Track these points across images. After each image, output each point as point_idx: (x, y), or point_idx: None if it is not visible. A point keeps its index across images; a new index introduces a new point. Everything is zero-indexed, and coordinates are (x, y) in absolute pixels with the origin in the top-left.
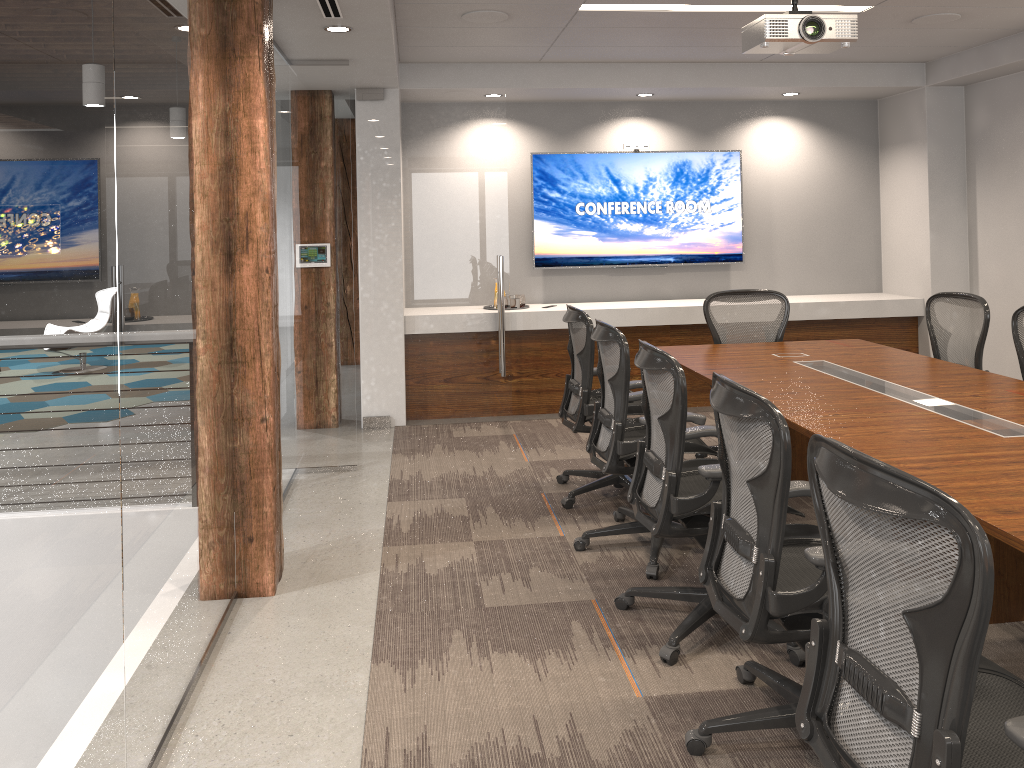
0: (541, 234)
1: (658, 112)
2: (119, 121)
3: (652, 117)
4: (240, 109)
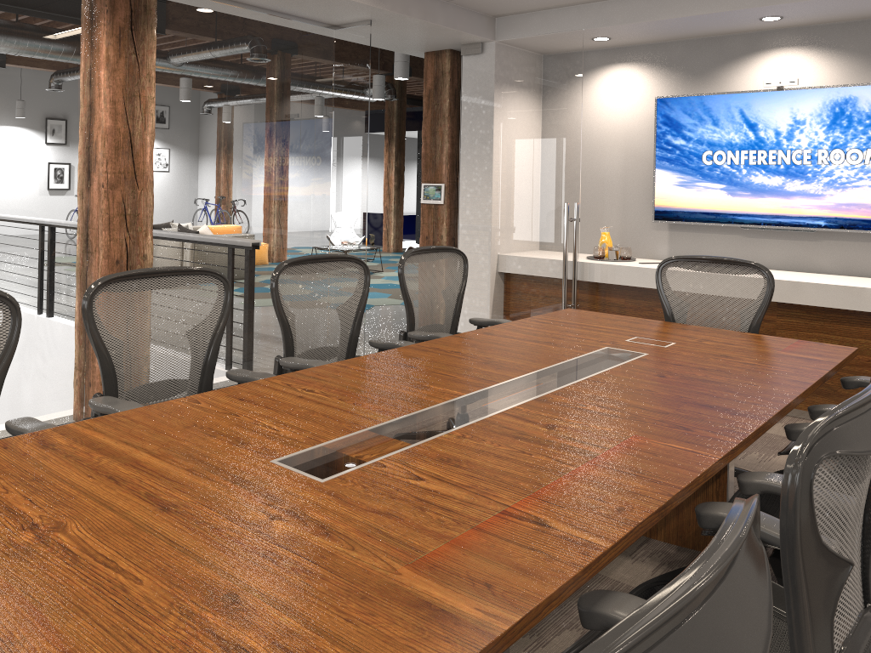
0: (662, 185)
1: (818, 38)
2: None
3: (810, 45)
4: (96, 65)
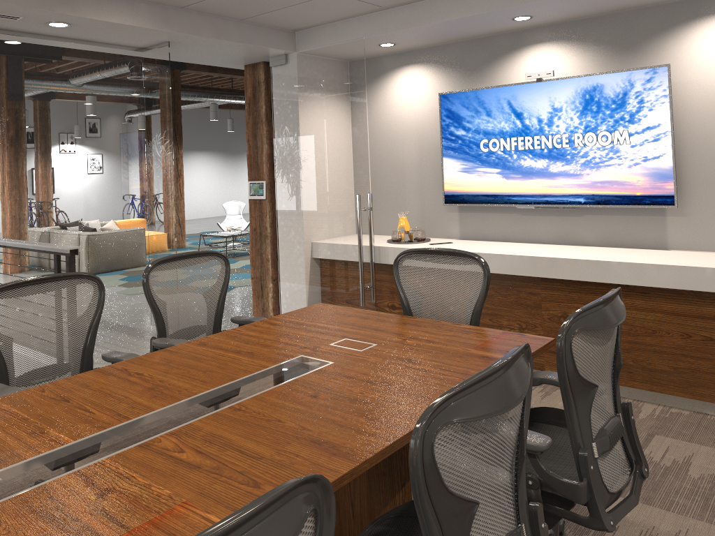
0: (449, 171)
1: (569, 33)
2: None
3: (562, 40)
4: None
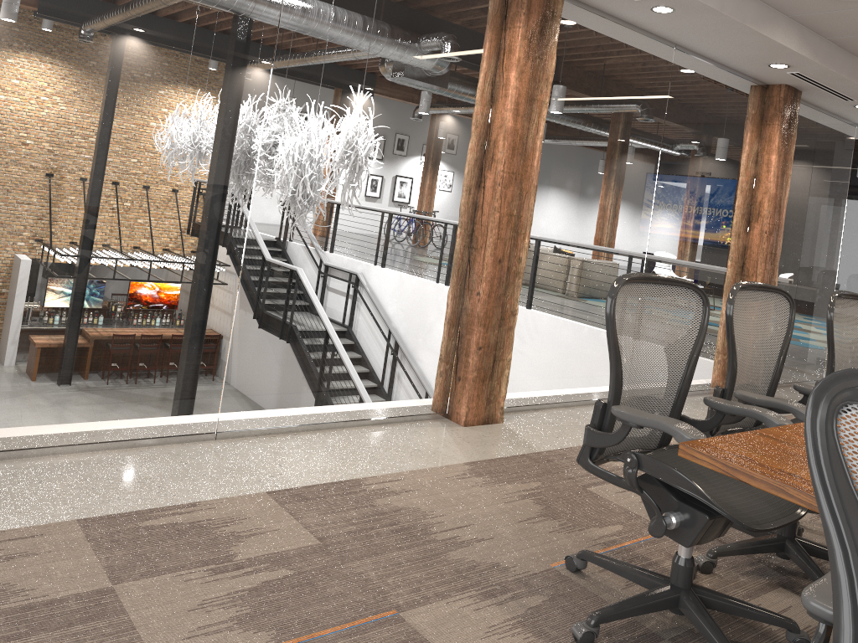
0: None
1: None
2: (663, 149)
3: None
4: (764, 150)
